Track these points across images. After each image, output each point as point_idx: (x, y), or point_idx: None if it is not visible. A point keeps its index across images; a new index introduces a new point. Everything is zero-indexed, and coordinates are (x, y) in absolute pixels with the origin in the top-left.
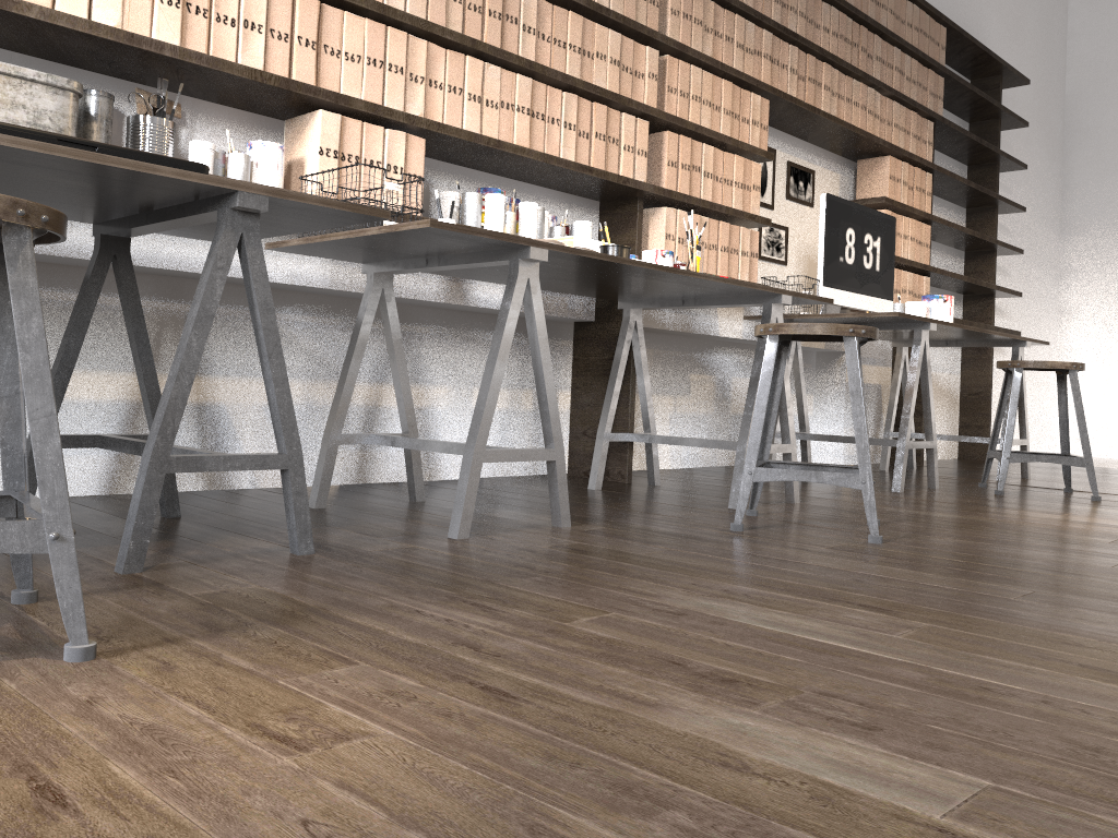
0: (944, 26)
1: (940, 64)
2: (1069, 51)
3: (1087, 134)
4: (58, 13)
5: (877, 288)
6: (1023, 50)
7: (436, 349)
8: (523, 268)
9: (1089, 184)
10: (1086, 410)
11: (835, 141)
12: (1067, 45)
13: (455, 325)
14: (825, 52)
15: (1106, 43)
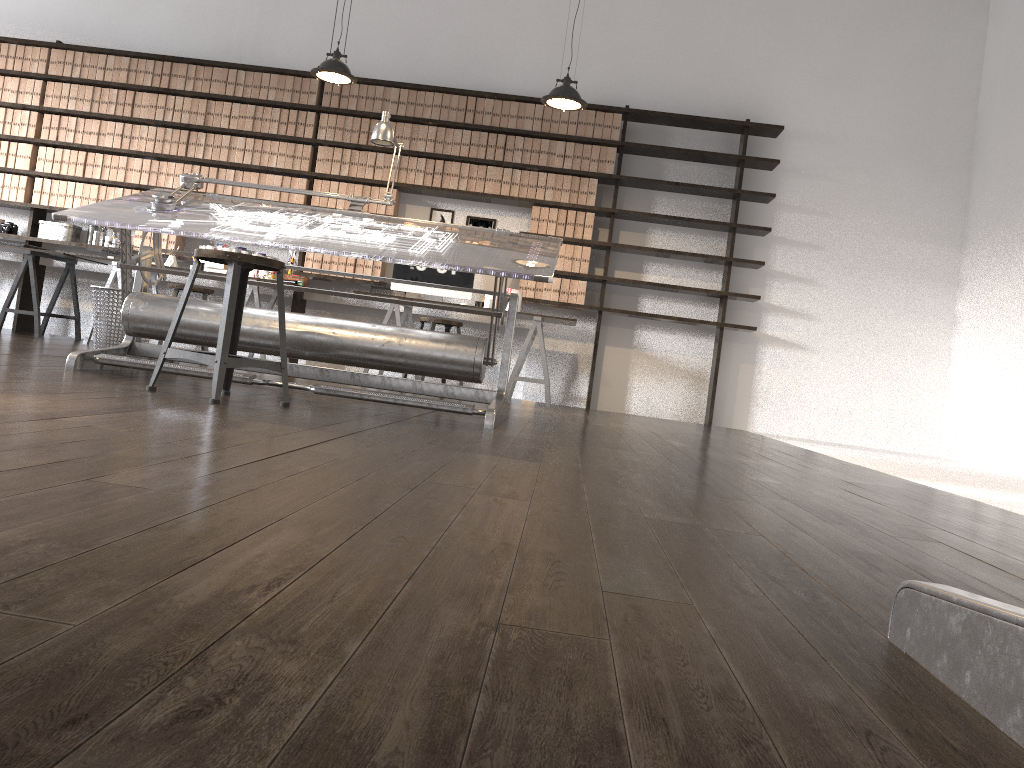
0: (625, 112)
1: (606, 140)
2: (983, 74)
3: (982, 150)
4: (63, 208)
5: (452, 284)
6: (861, 92)
7: None
8: (114, 268)
9: (977, 198)
10: (954, 415)
11: (496, 201)
12: (982, 68)
13: None
14: (452, 156)
15: (998, 61)
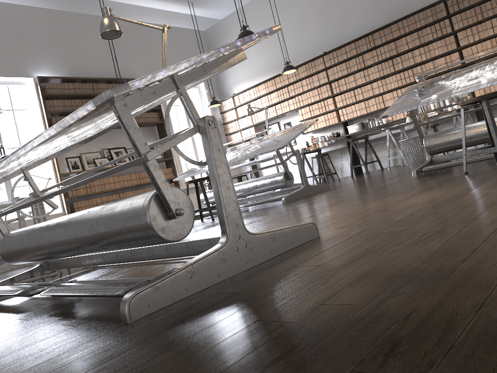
0: None
1: None
2: None
3: None
4: (353, 117)
5: None
6: None
7: (445, 128)
8: (387, 132)
9: None
10: None
11: None
12: None
13: (449, 122)
14: None
15: None
